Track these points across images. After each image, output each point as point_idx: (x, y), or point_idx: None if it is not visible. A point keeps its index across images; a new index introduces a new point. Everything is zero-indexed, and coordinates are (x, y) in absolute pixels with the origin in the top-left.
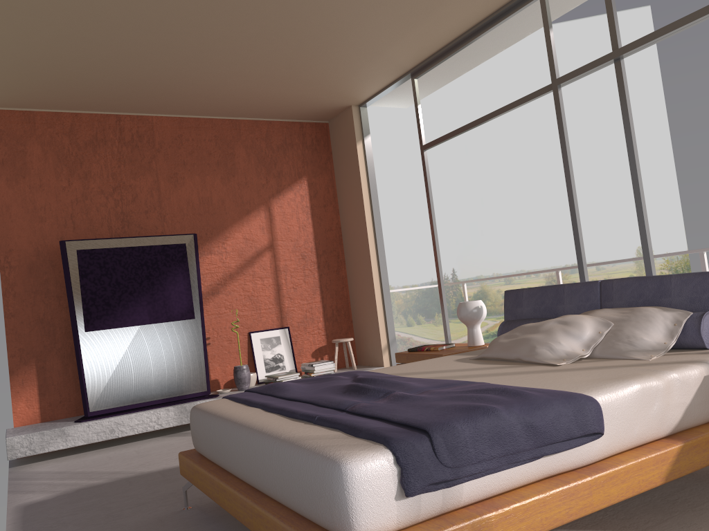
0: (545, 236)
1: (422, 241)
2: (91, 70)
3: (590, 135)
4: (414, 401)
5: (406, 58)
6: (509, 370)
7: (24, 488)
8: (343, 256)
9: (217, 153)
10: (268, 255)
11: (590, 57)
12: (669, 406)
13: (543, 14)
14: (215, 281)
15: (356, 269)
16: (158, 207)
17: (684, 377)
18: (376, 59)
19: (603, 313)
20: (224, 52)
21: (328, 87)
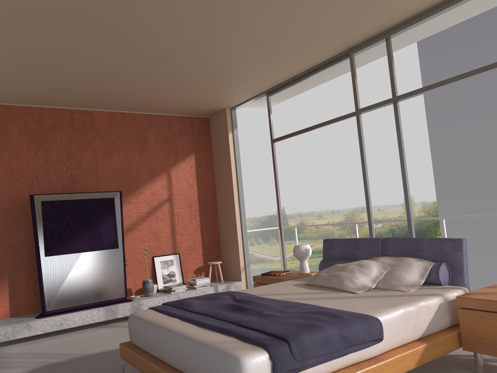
0: (344, 187)
1: (262, 187)
2: (59, 84)
3: (376, 121)
4: (275, 318)
5: (264, 84)
6: (327, 295)
7: (5, 364)
8: (216, 206)
9: (136, 136)
10: (167, 205)
11: (377, 70)
12: (420, 321)
13: (351, 68)
14: (131, 222)
15: (225, 216)
16: (95, 171)
17: (428, 305)
18: (245, 84)
19: (383, 260)
20: (148, 77)
21: (212, 98)
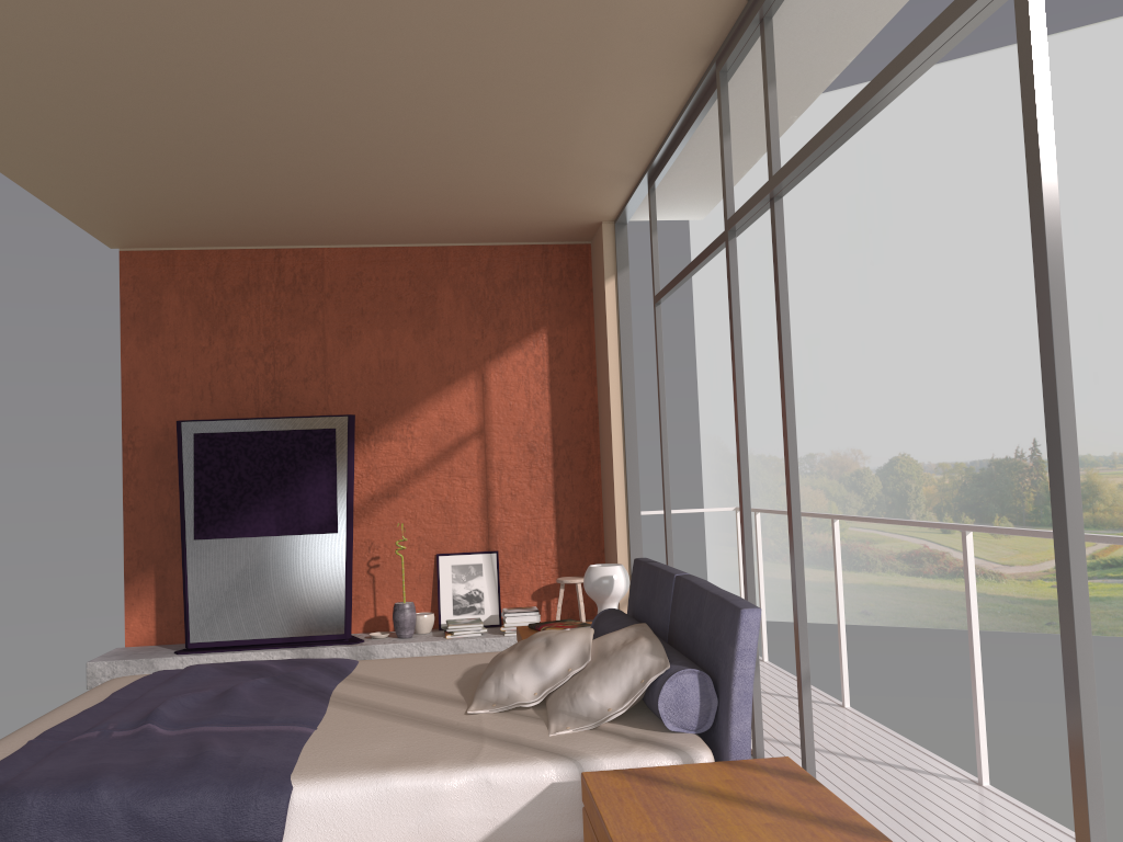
0: None
1: (978, 388)
2: (193, 207)
3: None
4: (127, 744)
5: (615, 163)
6: (421, 706)
7: None
8: (598, 450)
9: (411, 296)
10: (475, 444)
11: None
12: (456, 820)
13: (719, 110)
14: (394, 479)
15: (606, 474)
16: (321, 373)
17: (503, 780)
18: (566, 168)
19: (616, 636)
20: (334, 178)
21: (535, 204)
